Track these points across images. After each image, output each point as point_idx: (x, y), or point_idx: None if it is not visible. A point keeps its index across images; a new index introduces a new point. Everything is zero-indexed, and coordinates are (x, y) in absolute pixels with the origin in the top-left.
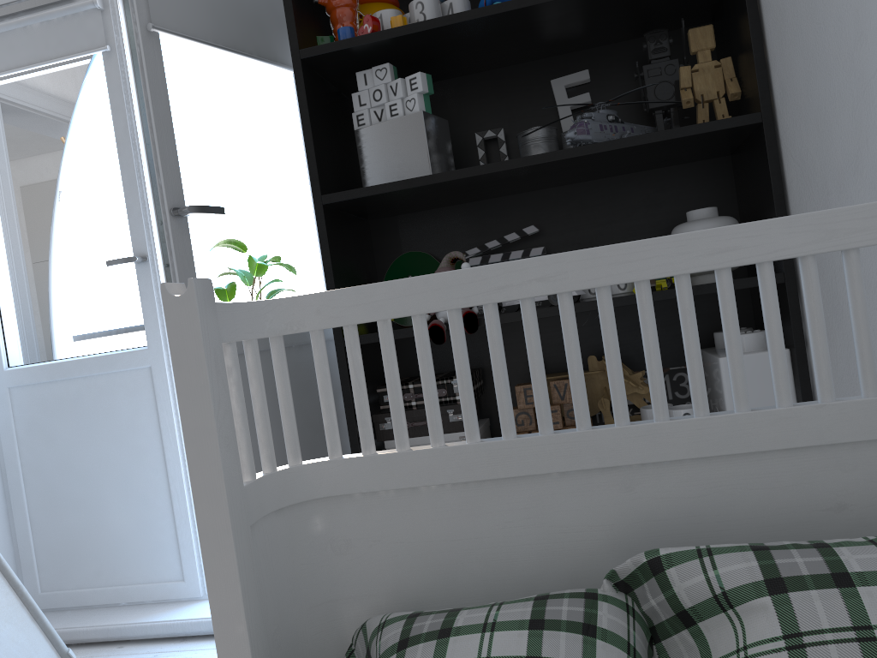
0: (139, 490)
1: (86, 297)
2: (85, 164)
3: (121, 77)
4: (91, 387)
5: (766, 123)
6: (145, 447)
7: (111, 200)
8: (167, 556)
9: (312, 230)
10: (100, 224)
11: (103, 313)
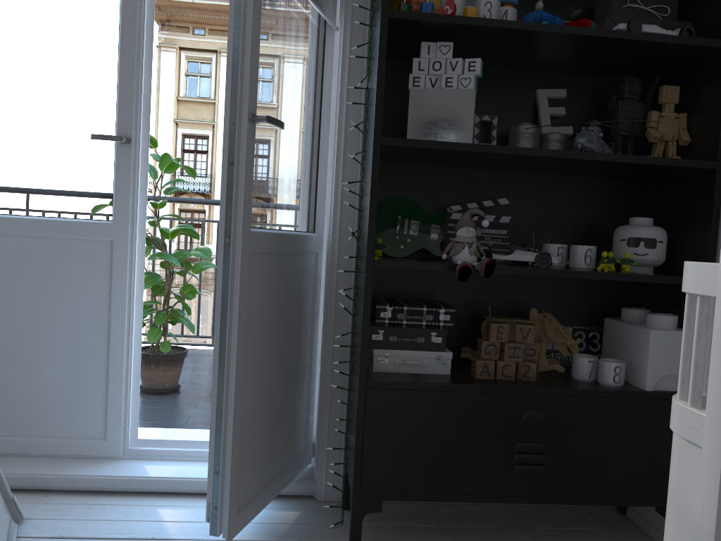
0: (75, 352)
1: (56, 162)
2: (81, 36)
3: None
4: (44, 248)
5: (719, 171)
6: (90, 313)
7: (103, 77)
8: (92, 416)
9: (309, 156)
10: (86, 98)
11: (71, 180)
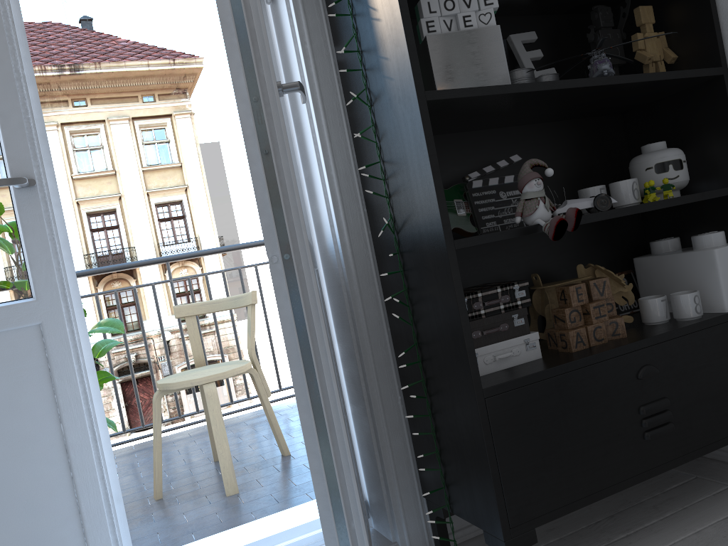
0: (22, 495)
1: None
2: None
3: None
4: None
5: (725, 76)
6: (32, 434)
7: None
8: None
9: None
10: None
11: None
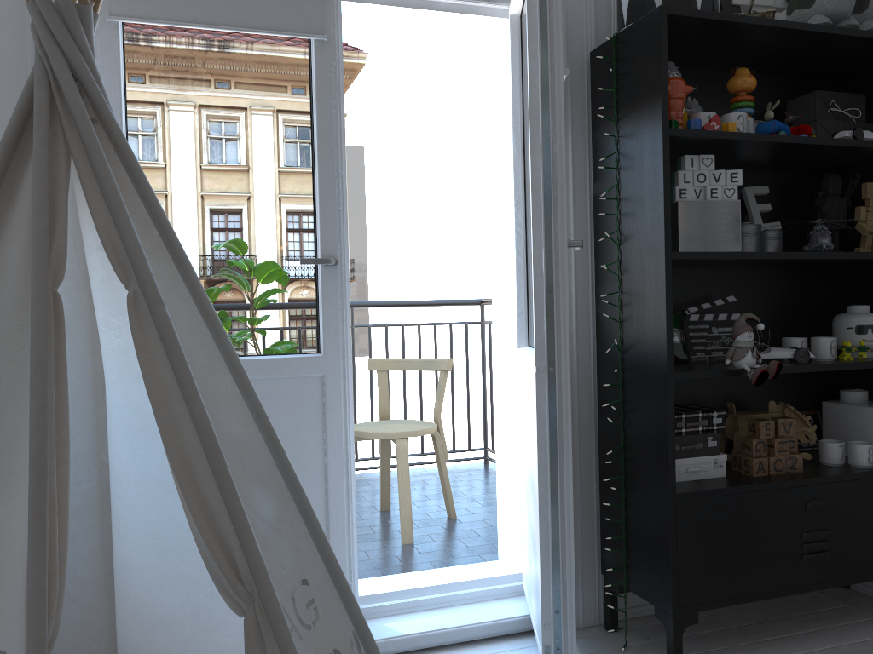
0: None
1: (253, 292)
2: (272, 148)
3: (332, 71)
4: None
5: None
6: (303, 461)
7: (299, 193)
8: None
9: None
10: (281, 217)
11: (271, 312)
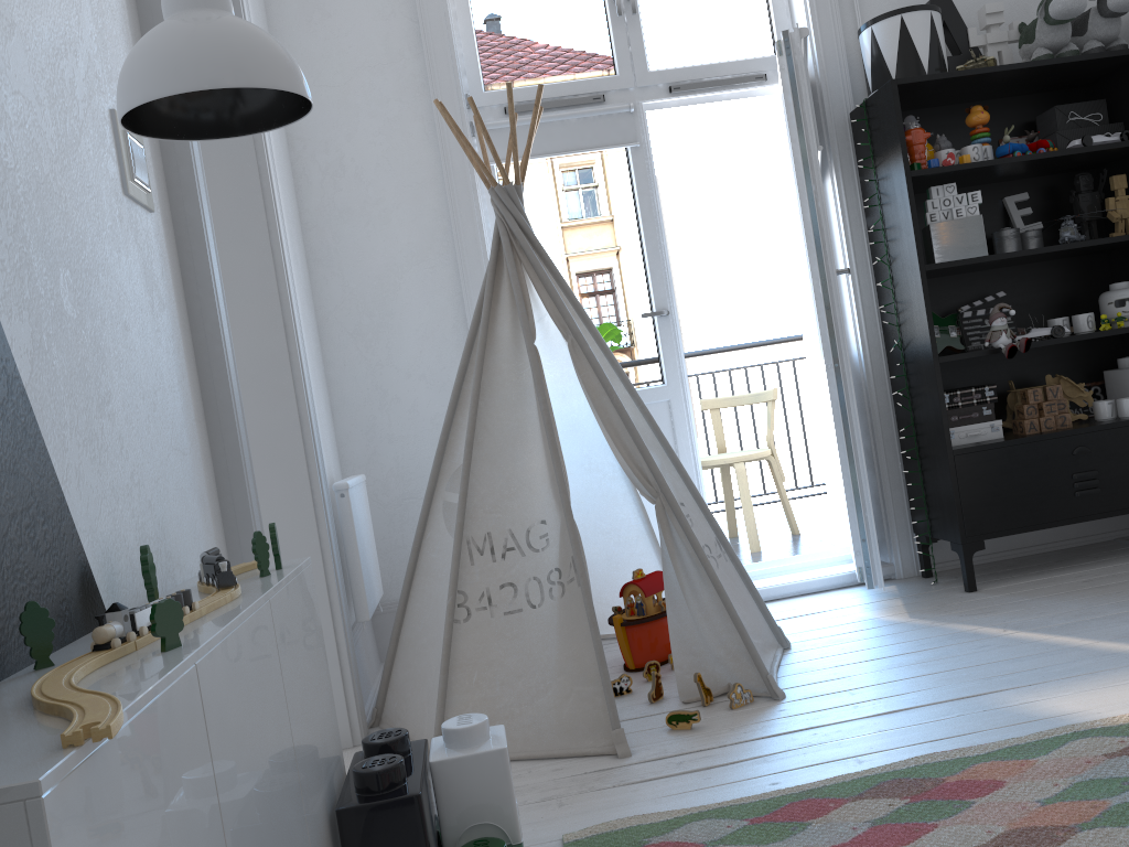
0: None
1: (609, 344)
2: (609, 235)
3: (646, 168)
4: None
5: None
6: None
7: (633, 265)
8: None
9: None
10: (622, 285)
11: (624, 357)
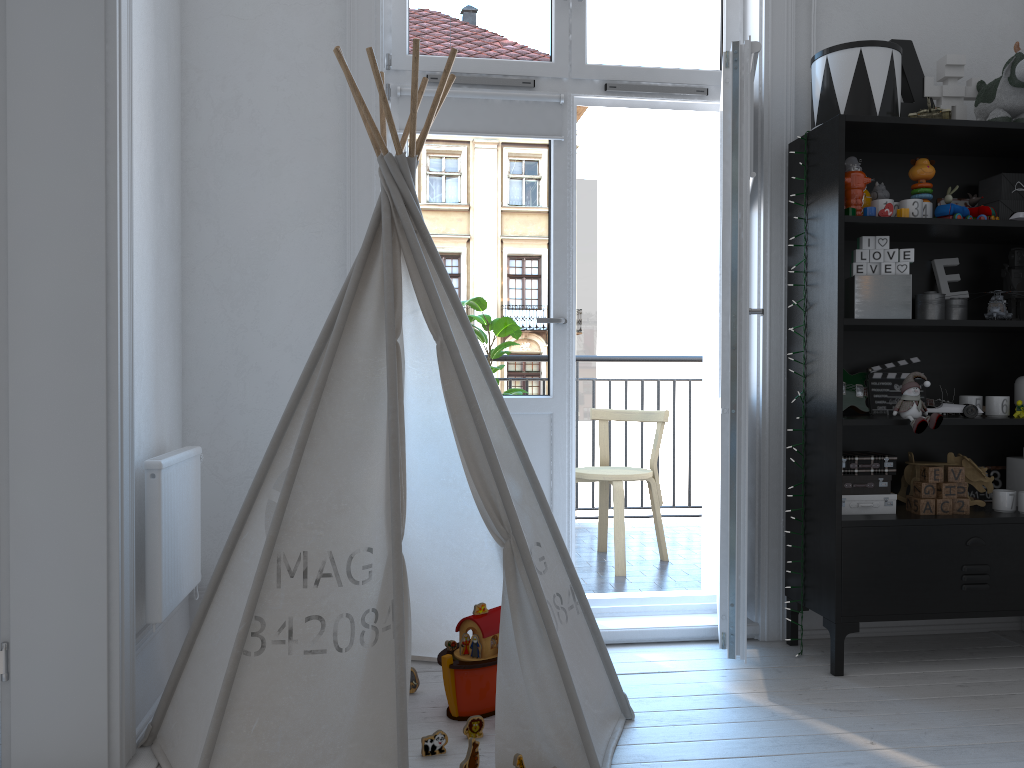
0: None
1: (498, 344)
2: (517, 229)
3: (567, 165)
4: None
5: None
6: None
7: (537, 265)
8: None
9: None
10: (522, 284)
11: (512, 360)
